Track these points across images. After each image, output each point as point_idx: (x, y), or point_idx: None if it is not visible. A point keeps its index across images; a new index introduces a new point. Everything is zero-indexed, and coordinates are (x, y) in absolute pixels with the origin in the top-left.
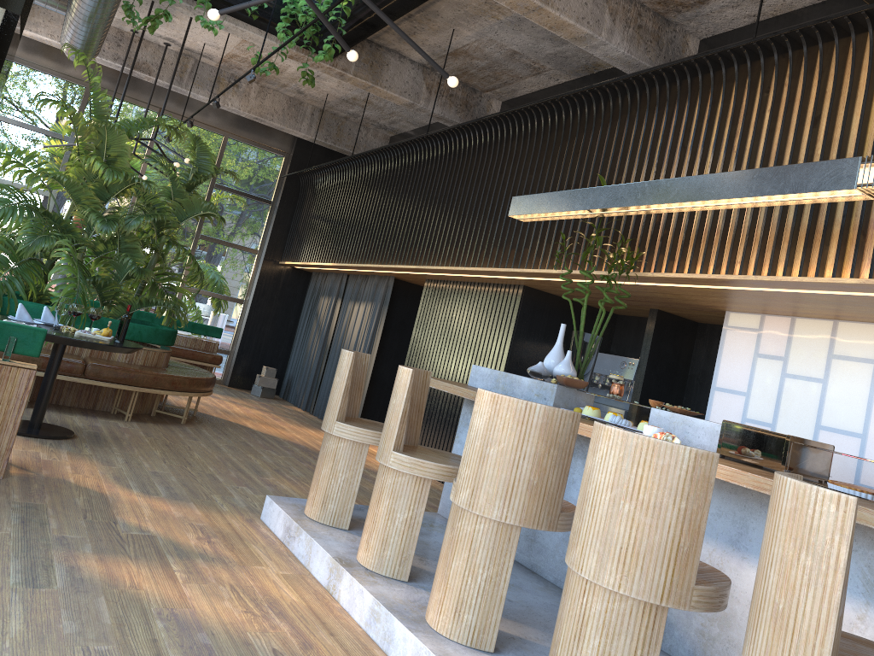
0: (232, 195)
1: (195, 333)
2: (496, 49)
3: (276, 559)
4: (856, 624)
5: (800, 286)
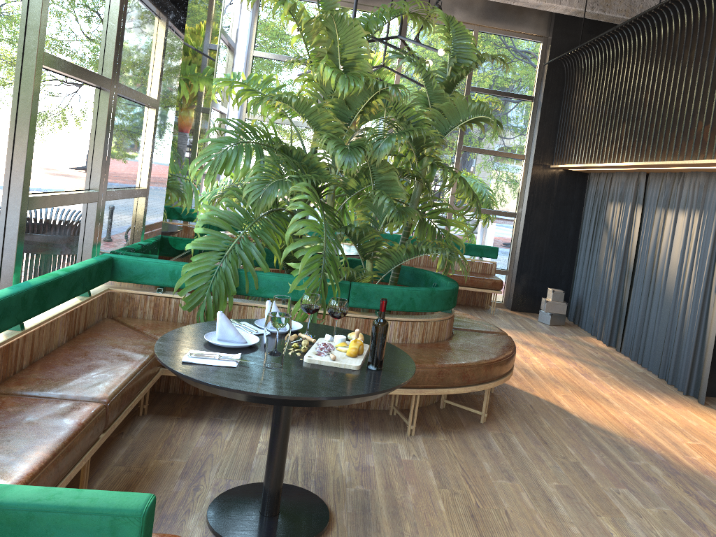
0: (490, 96)
1: (470, 255)
2: None
3: None
4: None
5: None
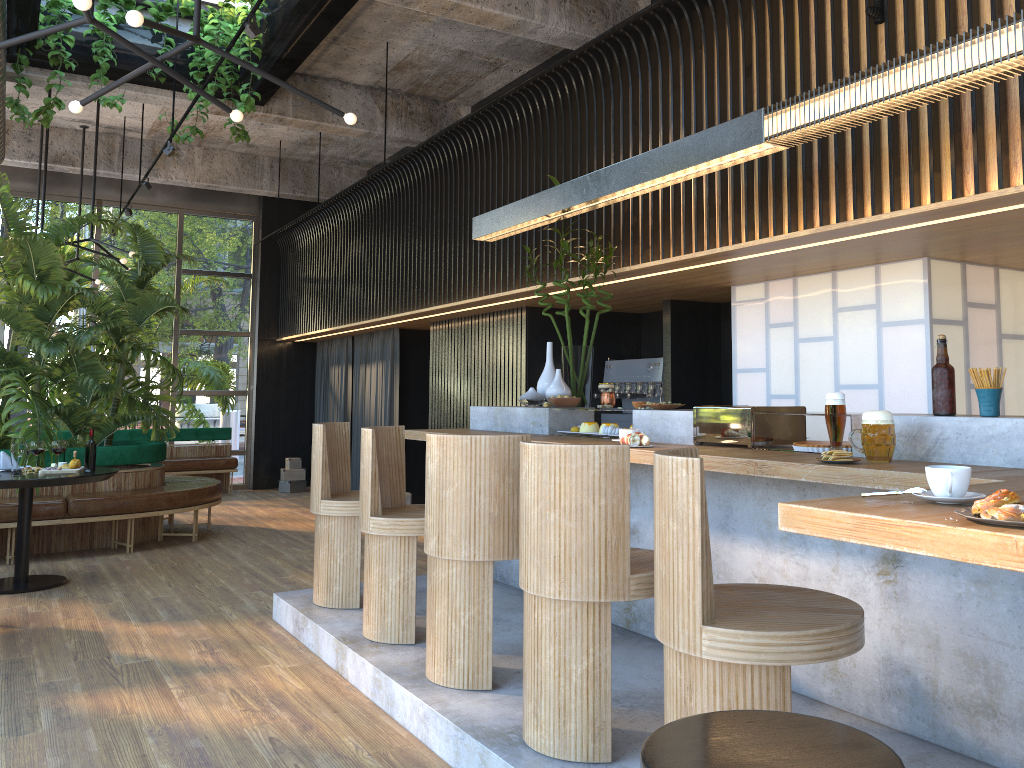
0: (205, 277)
1: (201, 440)
2: (441, 53)
3: (284, 655)
4: (832, 577)
5: (766, 248)
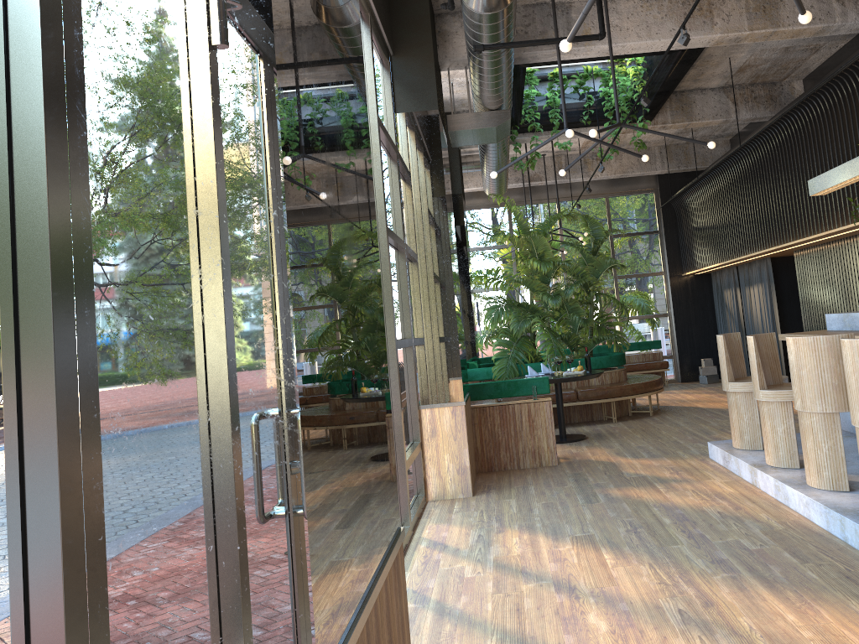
0: (627, 238)
1: (642, 350)
2: (770, 53)
3: (719, 475)
4: None
5: None
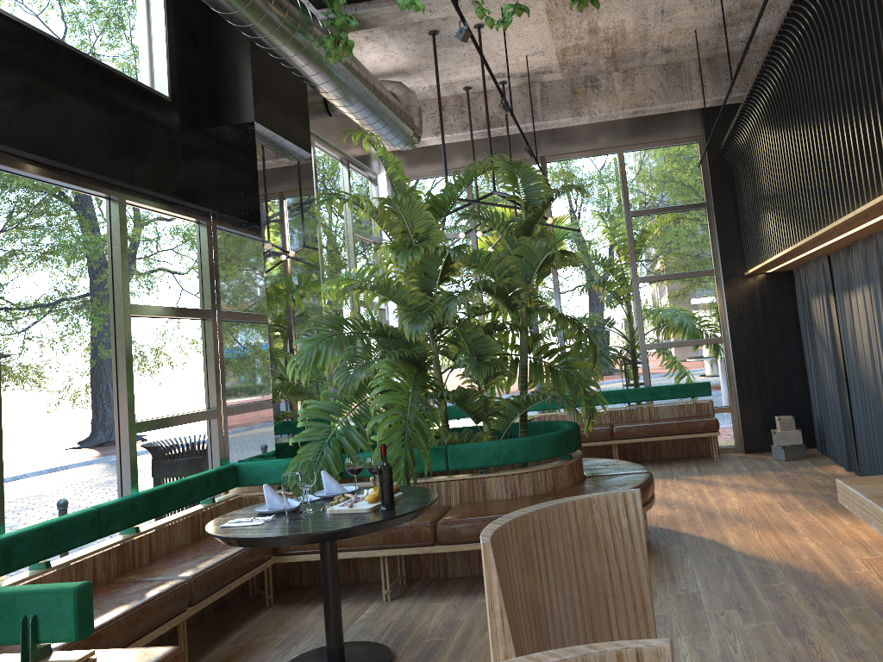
0: (655, 216)
1: (678, 398)
2: None
3: None
4: None
5: None
